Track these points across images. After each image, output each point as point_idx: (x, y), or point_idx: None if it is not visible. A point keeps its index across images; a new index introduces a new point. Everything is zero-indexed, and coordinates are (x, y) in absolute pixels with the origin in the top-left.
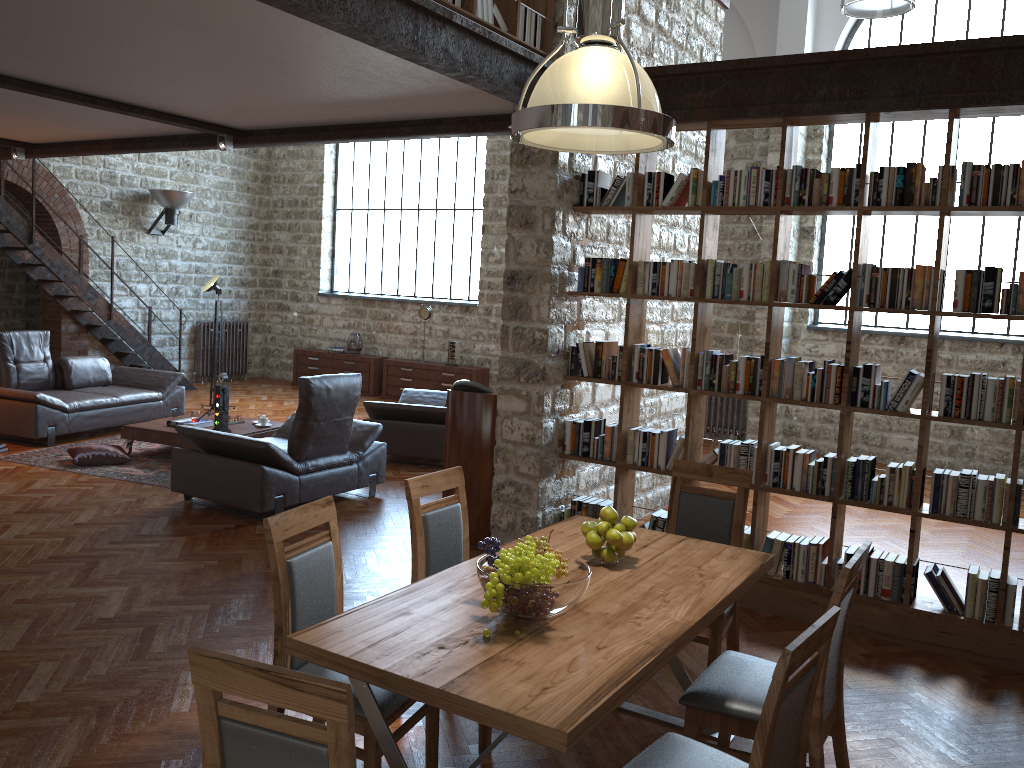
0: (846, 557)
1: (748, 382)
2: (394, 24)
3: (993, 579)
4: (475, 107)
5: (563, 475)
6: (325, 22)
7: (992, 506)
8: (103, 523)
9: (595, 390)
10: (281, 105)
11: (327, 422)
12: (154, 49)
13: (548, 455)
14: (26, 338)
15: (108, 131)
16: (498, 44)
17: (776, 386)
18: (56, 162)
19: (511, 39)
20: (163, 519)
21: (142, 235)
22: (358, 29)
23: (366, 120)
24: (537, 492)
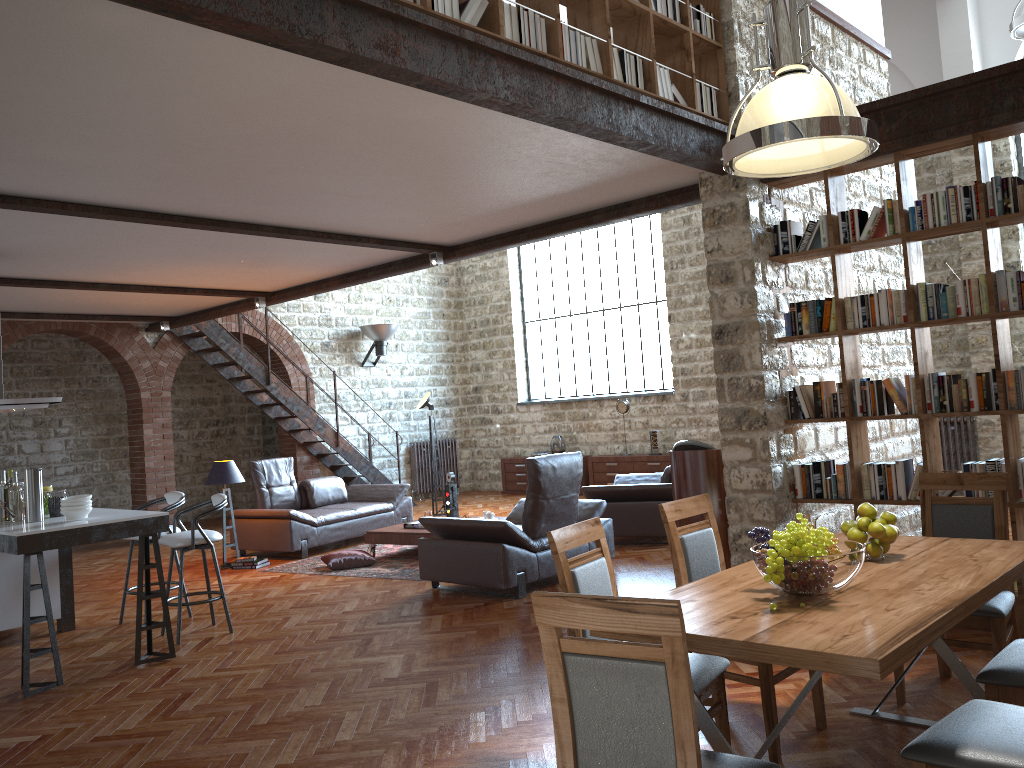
0: None
1: (982, 398)
2: (591, 111)
3: None
4: (662, 183)
5: (798, 521)
6: (535, 116)
7: None
8: (367, 610)
9: (817, 435)
10: (486, 213)
11: (555, 499)
12: (386, 175)
13: (781, 500)
14: (274, 465)
15: (335, 267)
16: (681, 117)
17: (1014, 397)
18: (282, 313)
19: (691, 112)
20: (418, 603)
21: (357, 368)
22: (563, 118)
23: (561, 215)
24: None
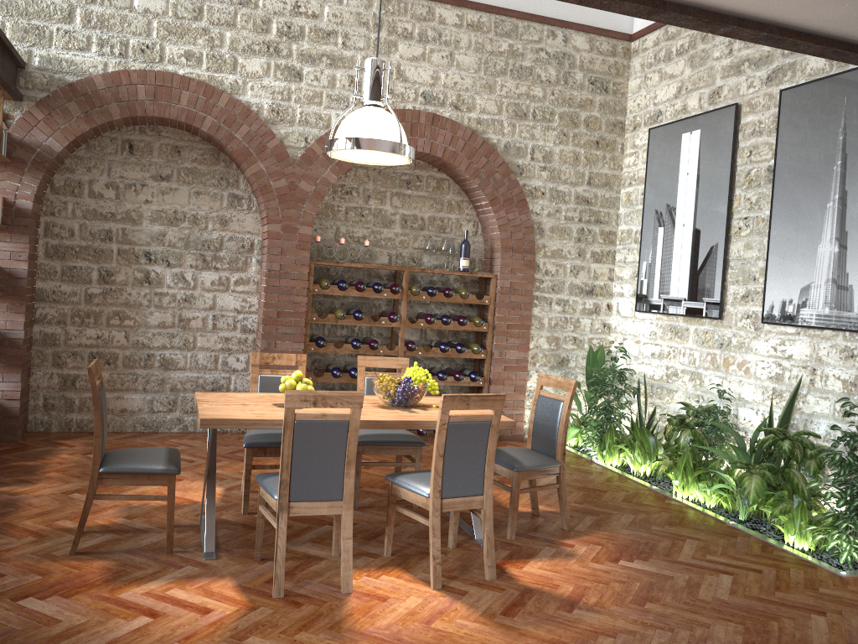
0: None
1: None
2: None
3: None
4: None
5: None
6: None
7: None
8: None
9: None
10: None
11: None
12: None
13: None
14: None
15: None
16: None
17: None
18: None
19: None
20: None
21: None
22: None
23: None
24: None
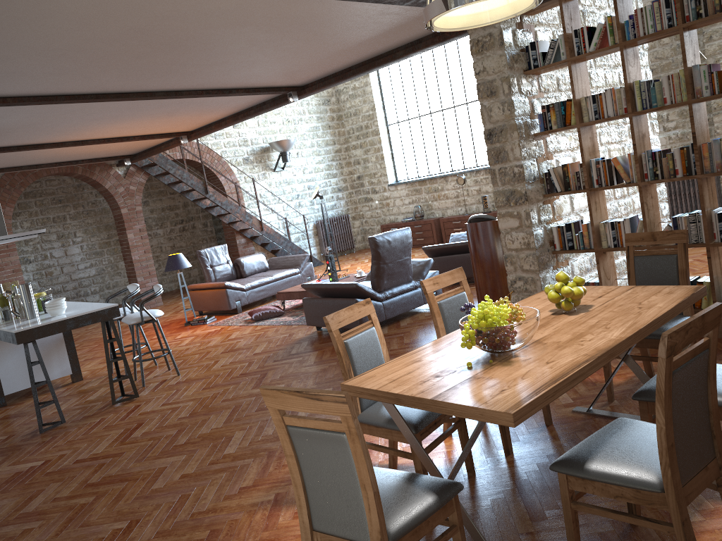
0: None
1: (684, 166)
2: None
3: None
4: None
5: (558, 266)
6: None
7: None
8: (269, 351)
9: (572, 201)
10: (315, 61)
11: (393, 263)
12: (224, 47)
13: (542, 253)
14: (214, 251)
15: (226, 110)
16: None
17: (708, 164)
18: (211, 140)
19: None
20: (304, 343)
21: (271, 173)
22: None
23: (373, 55)
24: (539, 281)
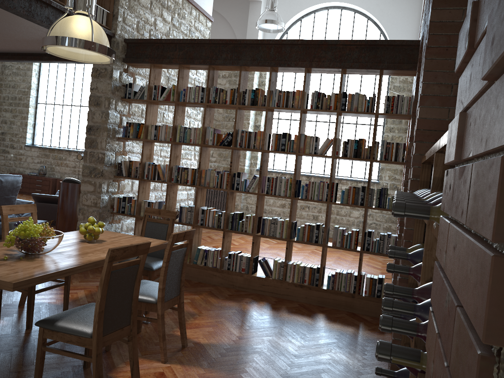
0: (228, 255)
1: (192, 179)
2: (17, 2)
3: (282, 262)
4: None
5: (113, 222)
6: None
7: (283, 231)
8: None
9: (133, 184)
10: None
11: (0, 198)
12: None
13: (104, 212)
14: None
15: None
16: None
17: (203, 181)
18: None
19: None
20: None
21: None
22: None
23: (27, 51)
24: None
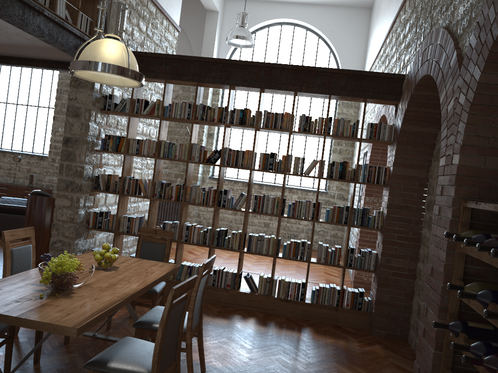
0: (213, 271)
1: (177, 195)
2: (12, 9)
3: (268, 277)
4: (53, 56)
5: (88, 237)
6: None
7: (269, 248)
8: None
9: (106, 197)
10: None
11: None
12: None
13: (80, 227)
14: None
15: None
16: (67, 28)
17: (188, 197)
18: None
19: (74, 27)
20: None
21: None
22: None
23: None
24: (73, 245)
